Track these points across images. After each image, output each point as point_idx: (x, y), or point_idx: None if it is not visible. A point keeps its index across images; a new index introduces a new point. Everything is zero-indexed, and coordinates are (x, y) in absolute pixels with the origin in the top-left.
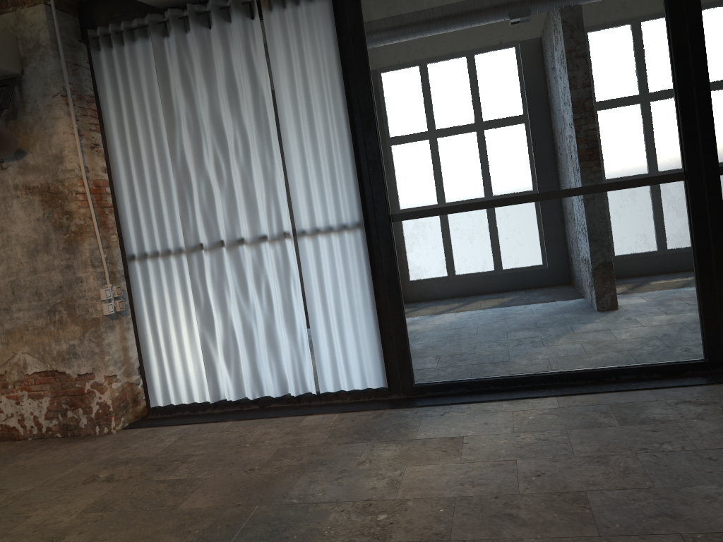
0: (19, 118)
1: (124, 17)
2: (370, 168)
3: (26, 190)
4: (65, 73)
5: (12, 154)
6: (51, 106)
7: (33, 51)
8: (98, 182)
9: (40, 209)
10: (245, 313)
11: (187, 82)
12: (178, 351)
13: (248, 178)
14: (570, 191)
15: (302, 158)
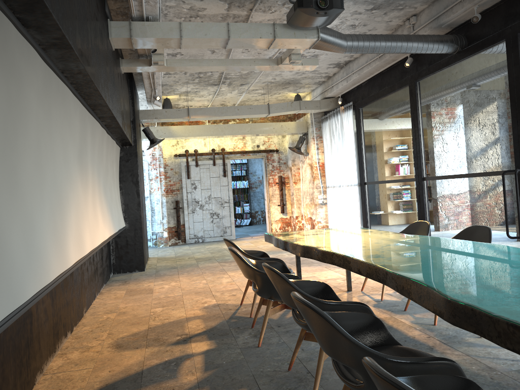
0: (307, 144)
1: (329, 112)
2: (360, 165)
3: (308, 164)
4: (314, 131)
5: (307, 154)
6: (311, 141)
7: (308, 126)
8: (323, 162)
9: (310, 170)
10: (341, 209)
11: (333, 134)
12: (332, 217)
13: (341, 165)
14: (395, 180)
15: (349, 160)
